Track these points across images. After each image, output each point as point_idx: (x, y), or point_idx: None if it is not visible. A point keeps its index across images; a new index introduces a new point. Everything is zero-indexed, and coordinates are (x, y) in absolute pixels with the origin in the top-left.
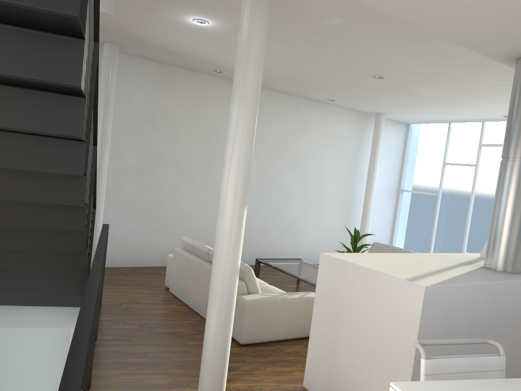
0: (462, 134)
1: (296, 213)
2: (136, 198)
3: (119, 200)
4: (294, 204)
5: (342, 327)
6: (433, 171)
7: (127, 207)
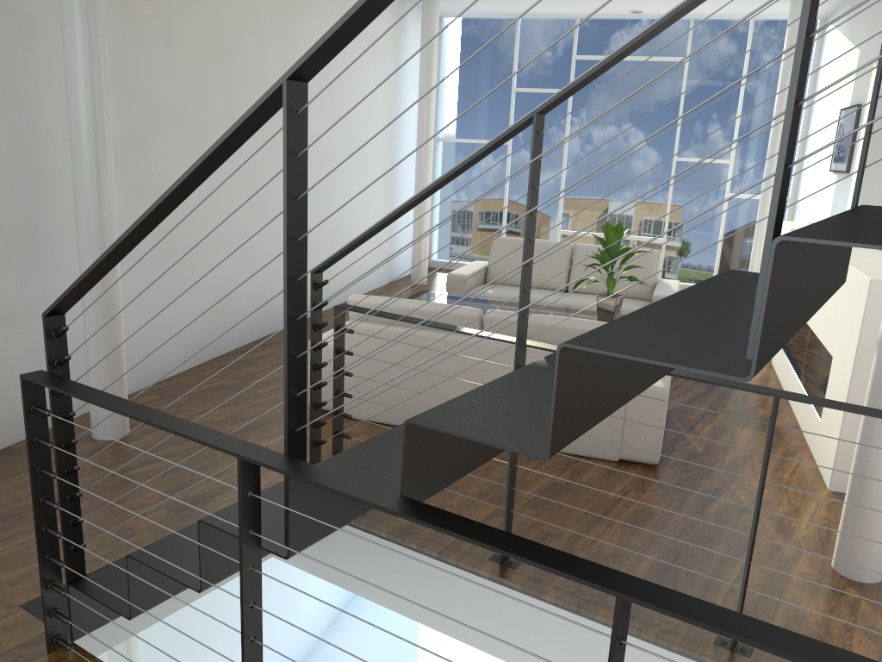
0: (542, 38)
1: (342, 204)
2: (127, 223)
3: None
4: (339, 187)
5: None
6: (494, 104)
7: None
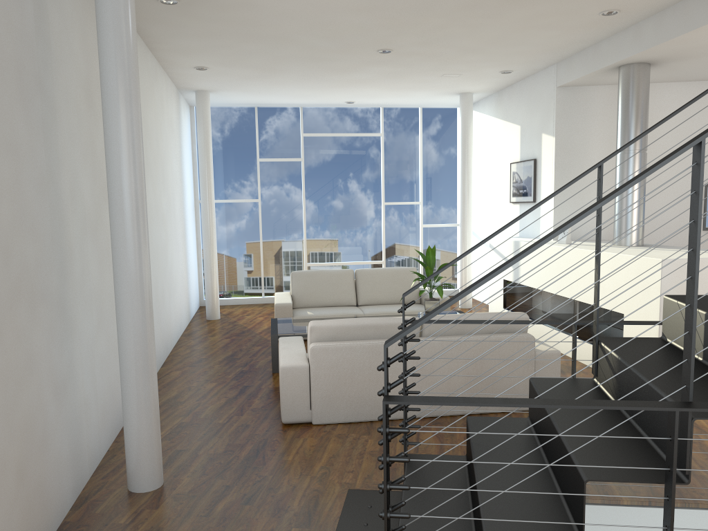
0: (276, 121)
1: (171, 258)
2: (99, 287)
3: (89, 301)
4: (169, 244)
5: None
6: (243, 171)
7: (96, 313)
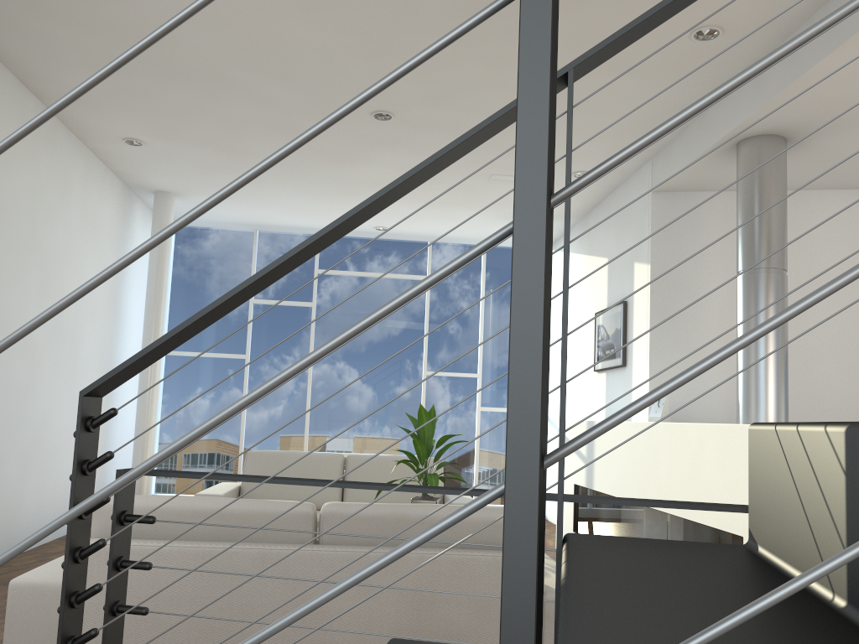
0: (282, 251)
1: (44, 410)
2: None
3: None
4: (43, 387)
5: None
6: (229, 315)
7: None
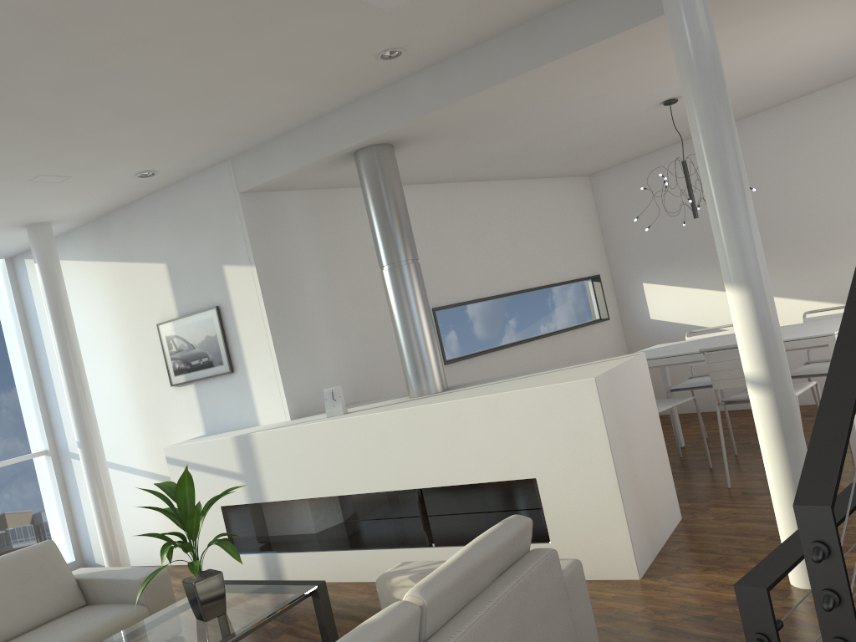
0: None
1: None
2: None
3: None
4: None
5: (633, 450)
6: None
7: None
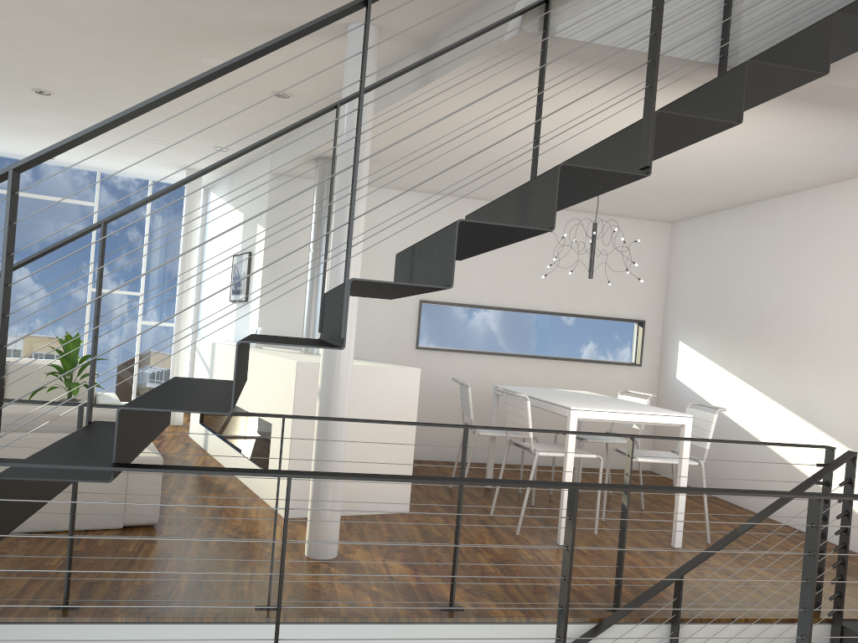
0: None
1: None
2: None
3: None
4: None
5: None
6: None
7: None
